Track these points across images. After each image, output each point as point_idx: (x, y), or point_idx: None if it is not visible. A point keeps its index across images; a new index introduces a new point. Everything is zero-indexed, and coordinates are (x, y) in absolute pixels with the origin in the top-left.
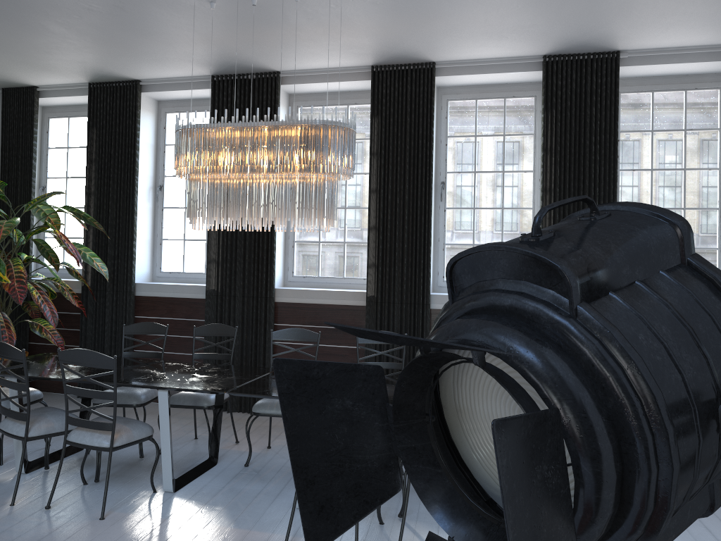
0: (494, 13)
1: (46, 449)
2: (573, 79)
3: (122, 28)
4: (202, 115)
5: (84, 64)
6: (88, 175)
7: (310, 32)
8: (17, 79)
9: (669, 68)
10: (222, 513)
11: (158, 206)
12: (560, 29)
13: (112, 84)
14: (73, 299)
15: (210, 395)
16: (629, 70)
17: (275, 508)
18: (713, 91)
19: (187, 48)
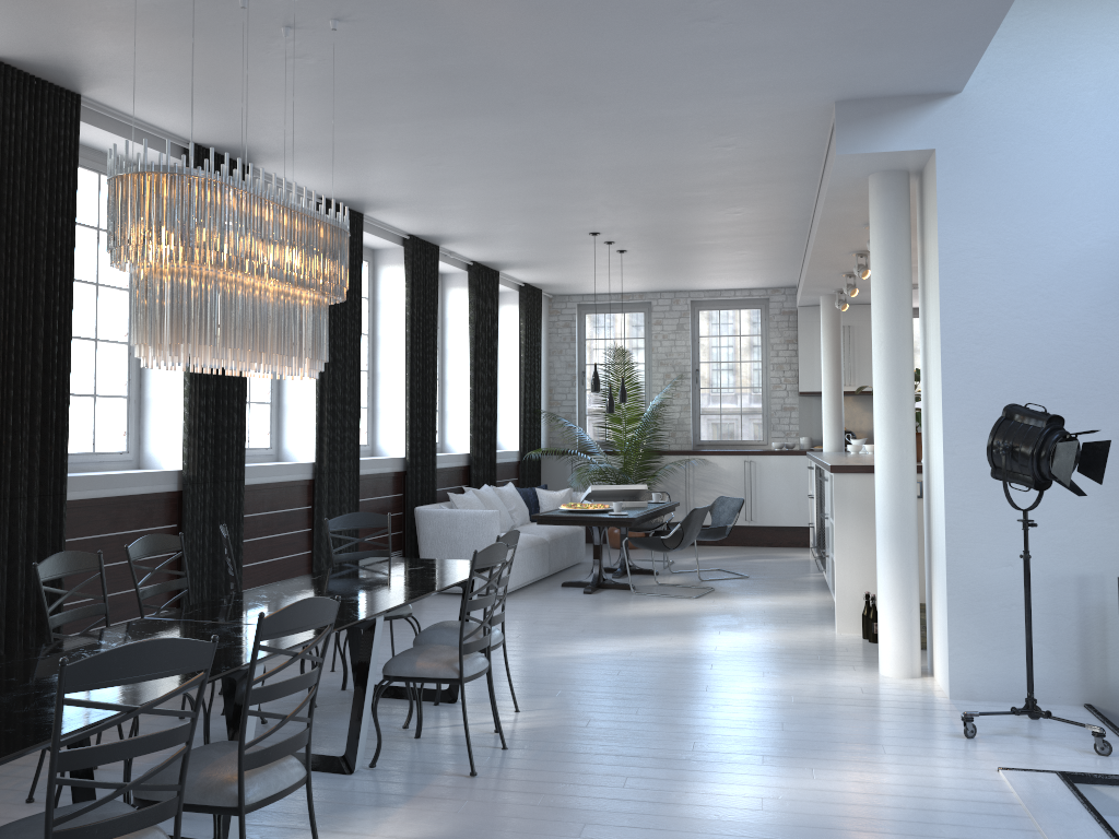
0: (297, 108)
1: None
2: None
3: None
4: None
5: None
6: None
7: (95, 6)
8: None
9: None
10: (348, 815)
11: None
12: (282, 139)
13: None
14: None
15: None
16: None
17: (346, 785)
18: None
19: None
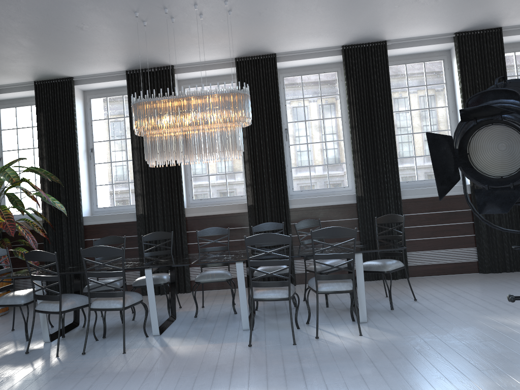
0: (318, 21)
1: (62, 324)
2: (361, 59)
3: (76, 41)
4: (117, 98)
5: (36, 68)
6: (40, 145)
7: (202, 38)
8: None
9: (414, 49)
10: (199, 339)
11: (90, 163)
12: (354, 29)
13: (52, 81)
14: (41, 231)
15: (164, 276)
16: (392, 51)
17: (230, 332)
18: (439, 61)
19: (116, 52)
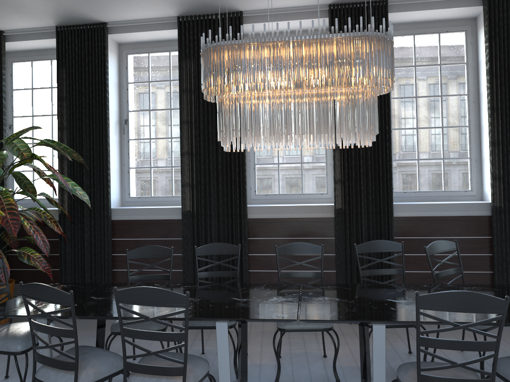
0: None
1: None
2: None
3: None
4: (161, 56)
5: (59, 4)
6: (60, 111)
7: None
8: None
9: None
10: None
11: (123, 138)
12: None
13: (79, 26)
14: (55, 226)
15: None
16: None
17: None
18: None
19: None
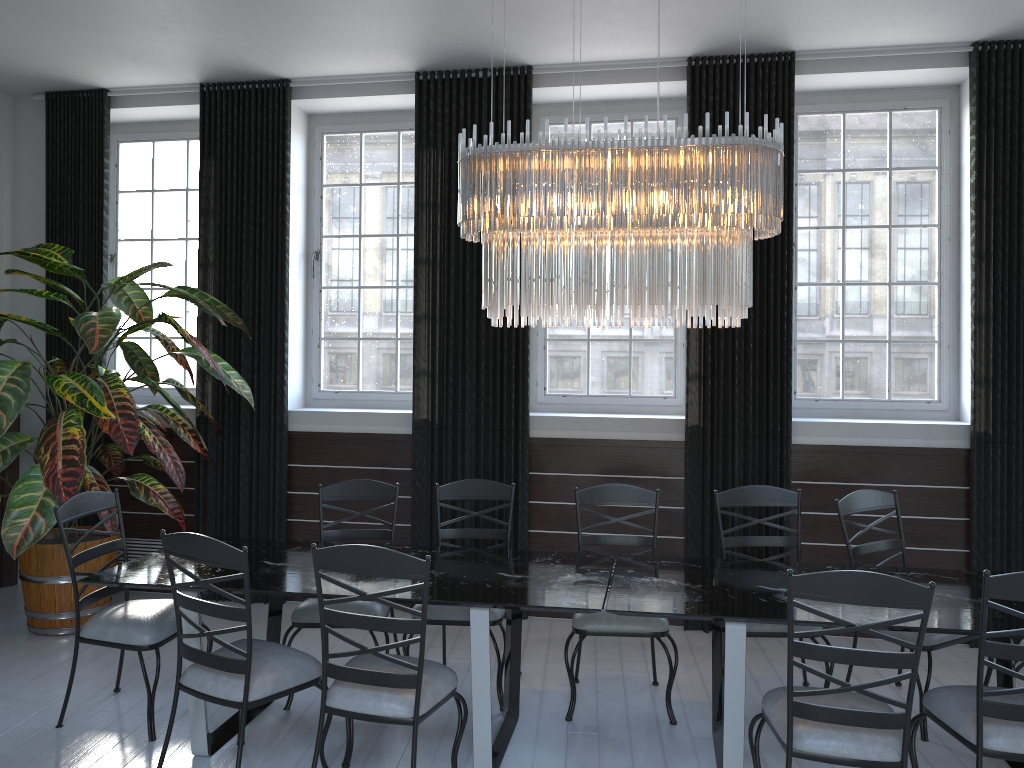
0: None
1: (240, 712)
2: (1023, 80)
3: None
4: (384, 138)
5: (210, 50)
6: (203, 236)
7: None
8: (79, 76)
9: None
10: None
11: (312, 285)
12: None
13: (241, 85)
14: (192, 439)
15: None
16: None
17: None
18: None
19: (406, 22)
